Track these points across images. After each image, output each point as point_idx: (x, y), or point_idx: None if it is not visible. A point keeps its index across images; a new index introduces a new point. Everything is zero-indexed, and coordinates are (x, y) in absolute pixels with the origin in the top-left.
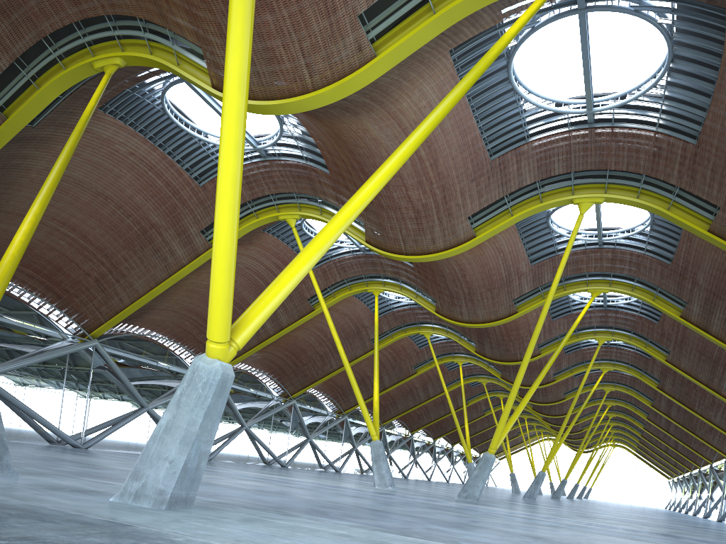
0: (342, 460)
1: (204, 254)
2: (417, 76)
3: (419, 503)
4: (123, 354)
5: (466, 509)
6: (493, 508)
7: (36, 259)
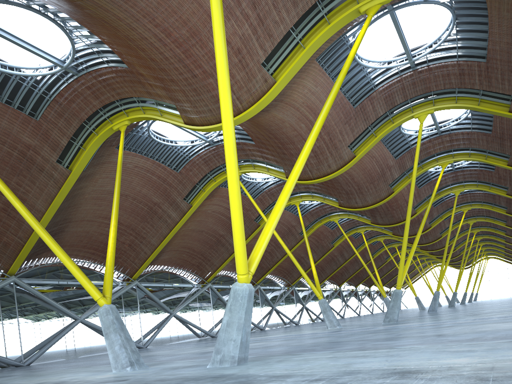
0: (298, 316)
1: (188, 212)
2: (299, 79)
3: (361, 332)
4: (152, 284)
5: (391, 329)
6: (409, 324)
7: (94, 243)
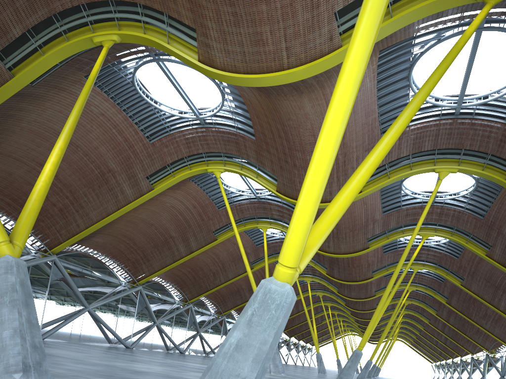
0: None
1: (147, 194)
2: None
3: None
4: (73, 267)
5: None
6: None
7: (15, 191)
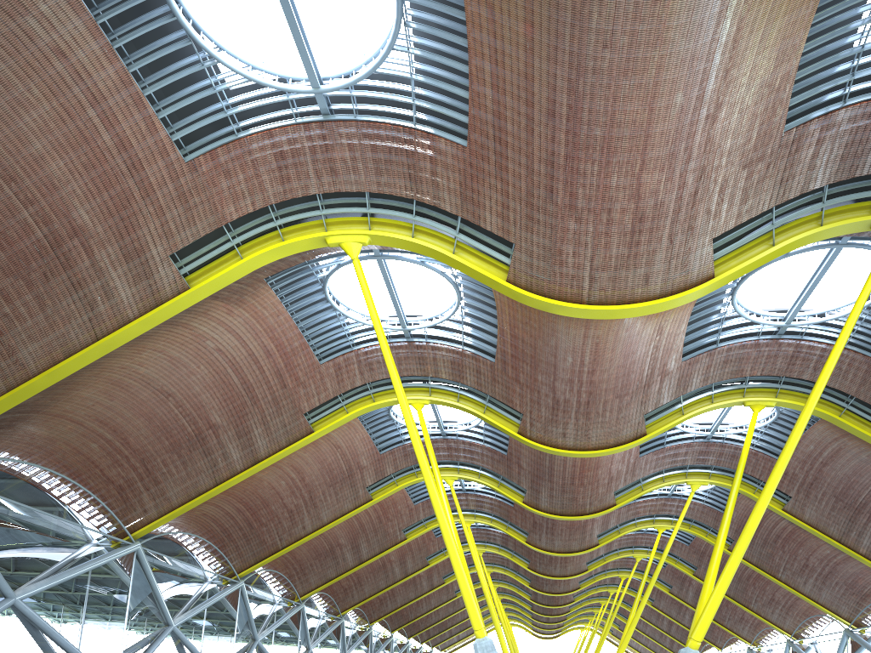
0: None
1: (174, 300)
2: None
3: None
4: None
5: None
6: None
7: None
